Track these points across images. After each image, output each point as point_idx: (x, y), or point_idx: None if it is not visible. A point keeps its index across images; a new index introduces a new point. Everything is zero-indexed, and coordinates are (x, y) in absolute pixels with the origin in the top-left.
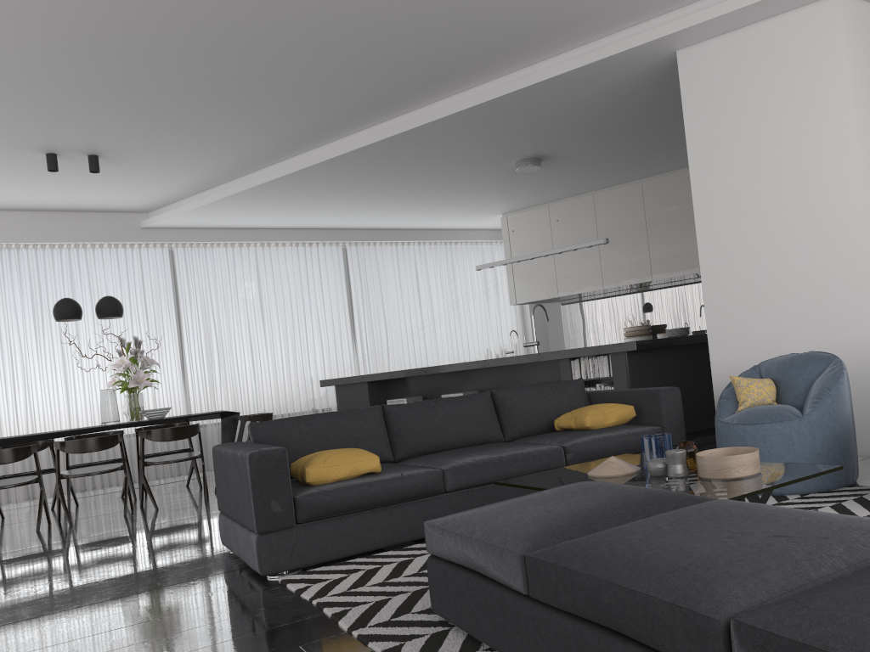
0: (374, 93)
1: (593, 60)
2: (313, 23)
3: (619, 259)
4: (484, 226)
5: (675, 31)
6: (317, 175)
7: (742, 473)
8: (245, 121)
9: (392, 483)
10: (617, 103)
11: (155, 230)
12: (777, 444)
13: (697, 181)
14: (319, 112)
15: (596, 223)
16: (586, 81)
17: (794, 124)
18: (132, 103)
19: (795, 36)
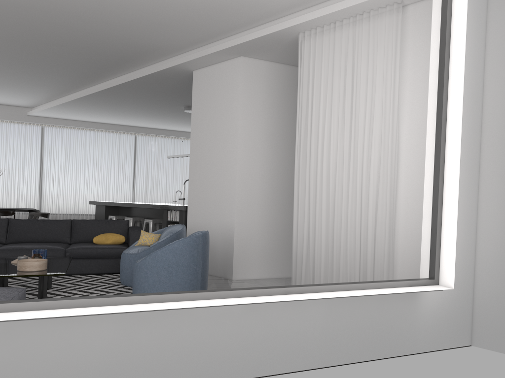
0: (79, 72)
1: (156, 71)
2: (13, 44)
3: None
4: None
5: (179, 63)
6: (85, 103)
7: (25, 269)
8: (31, 77)
9: None
10: None
11: (34, 117)
12: (127, 263)
13: (192, 135)
14: (62, 76)
15: None
16: (165, 78)
17: (222, 115)
18: None
19: (227, 73)
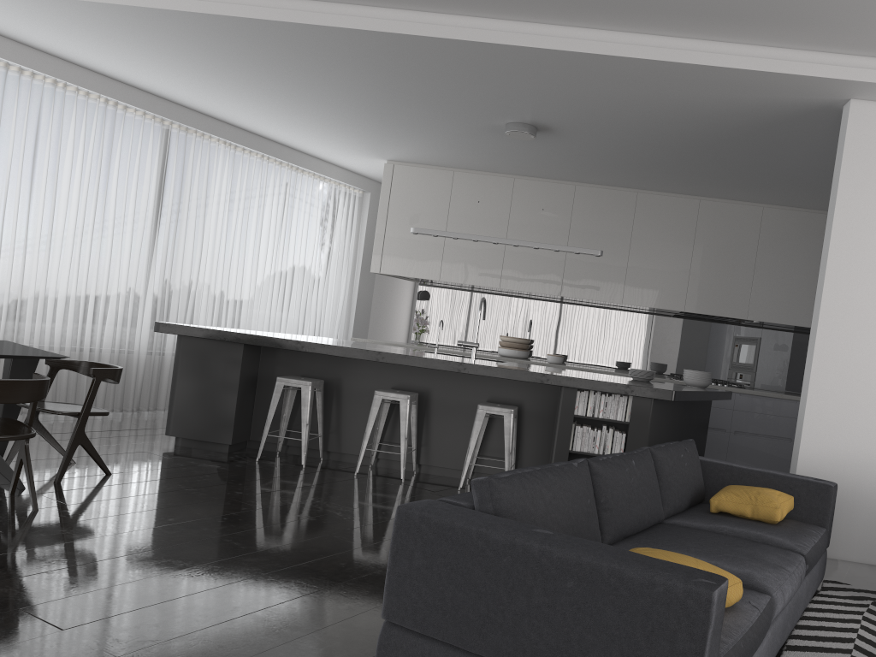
0: None
1: (782, 71)
2: None
3: (528, 261)
4: (345, 163)
5: None
6: (274, 35)
7: None
8: None
9: (760, 623)
10: (710, 115)
11: None
12: None
13: (837, 247)
14: None
15: (509, 212)
16: (737, 85)
17: None
18: None
19: None
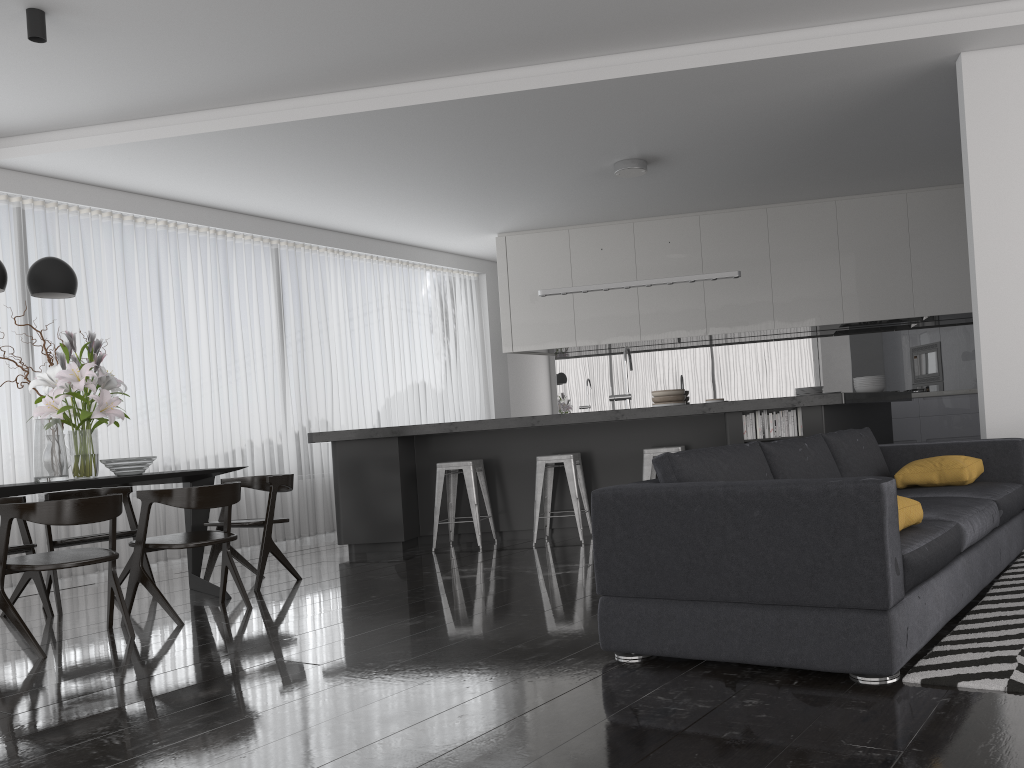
0: (572, 19)
1: (881, 41)
2: None
3: (665, 305)
4: (454, 247)
5: (994, 27)
6: (373, 126)
7: None
8: (357, 15)
9: (945, 538)
10: (821, 104)
11: None
12: None
13: (979, 206)
14: (471, 28)
15: (635, 259)
16: (840, 66)
17: None
18: None
19: None
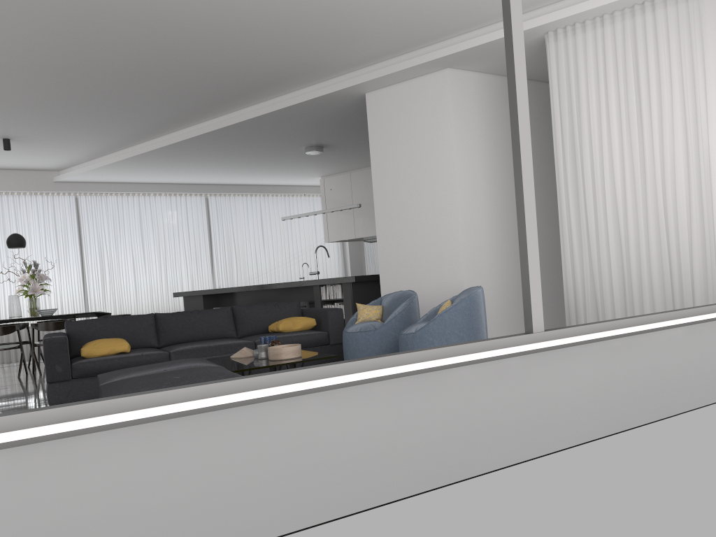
0: (184, 108)
1: (313, 97)
2: (121, 75)
3: None
4: (313, 184)
5: (355, 84)
6: (164, 153)
7: (284, 357)
8: (103, 122)
9: (134, 358)
10: (349, 118)
11: (64, 183)
12: (362, 344)
13: (375, 177)
14: (151, 117)
15: None
16: (317, 107)
17: (425, 146)
18: (21, 112)
19: (426, 91)
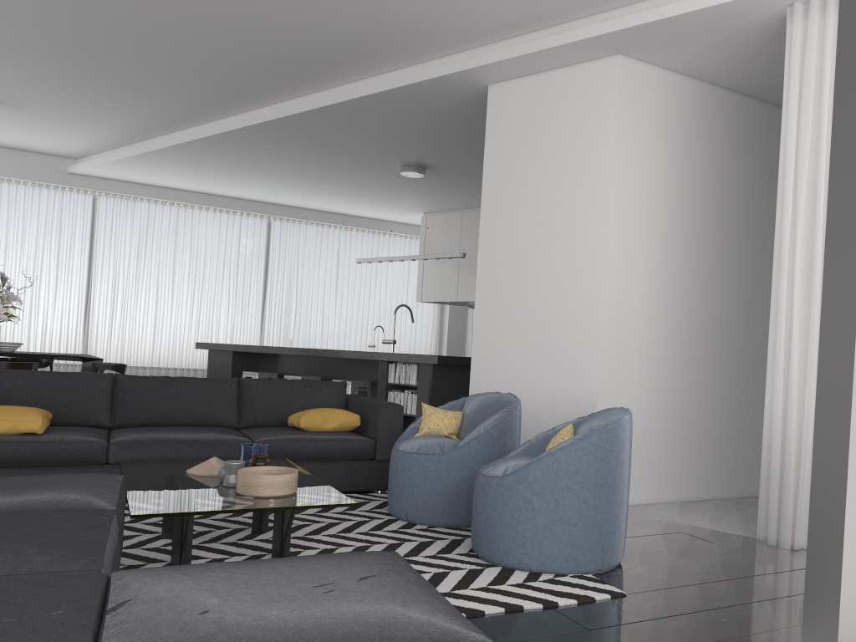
0: (228, 82)
1: (410, 82)
2: (127, 10)
3: None
4: (413, 222)
5: (474, 67)
6: (206, 149)
7: (260, 492)
8: (118, 90)
9: (45, 446)
10: (464, 125)
11: (80, 177)
12: (418, 474)
13: (485, 212)
14: (185, 91)
15: None
16: (416, 100)
17: (567, 173)
18: None
19: (580, 88)
